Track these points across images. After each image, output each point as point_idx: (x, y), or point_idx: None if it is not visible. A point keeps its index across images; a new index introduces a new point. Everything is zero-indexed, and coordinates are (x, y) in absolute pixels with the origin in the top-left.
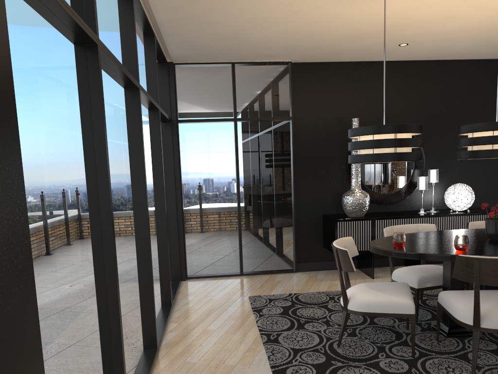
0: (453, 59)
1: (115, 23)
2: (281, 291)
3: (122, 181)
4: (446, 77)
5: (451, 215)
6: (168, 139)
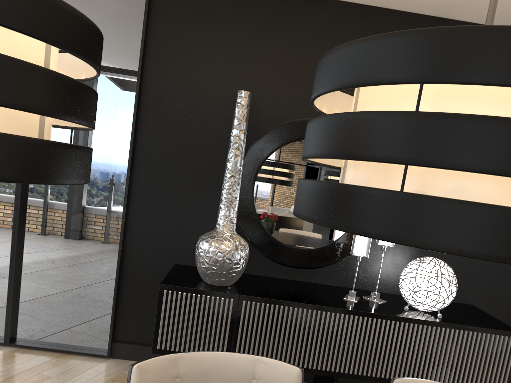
0: (468, 20)
1: None
2: None
3: None
4: None
5: (399, 319)
6: None
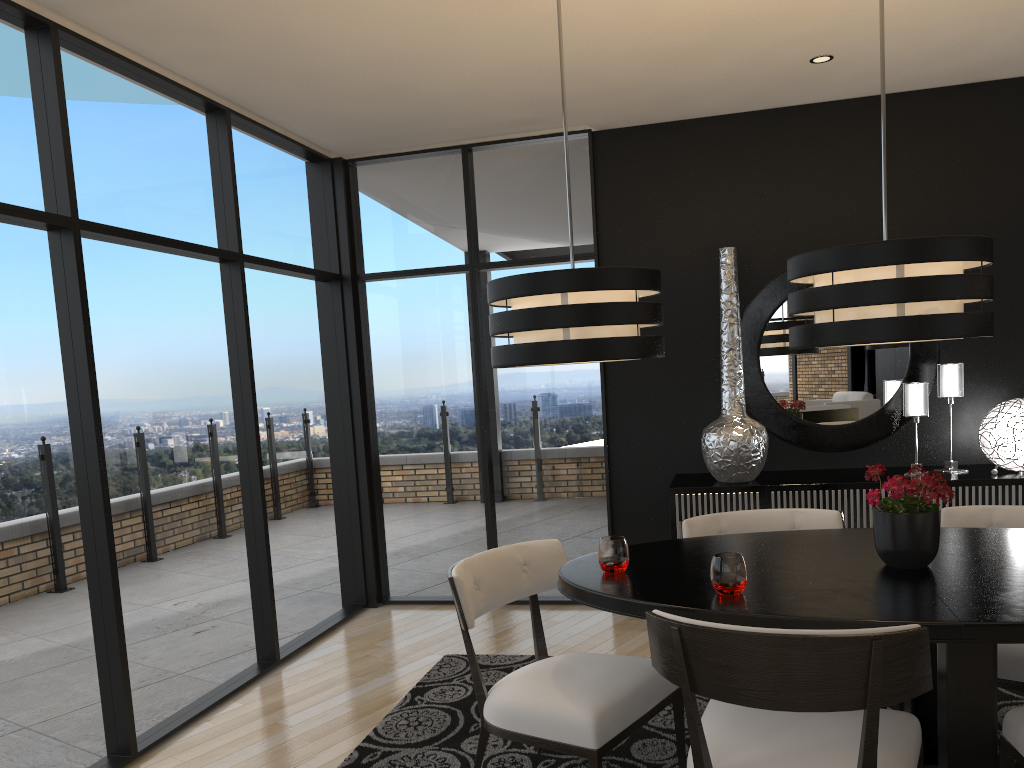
0: (1015, 75)
1: None
2: (528, 648)
3: None
4: (997, 124)
5: (981, 483)
6: (334, 315)
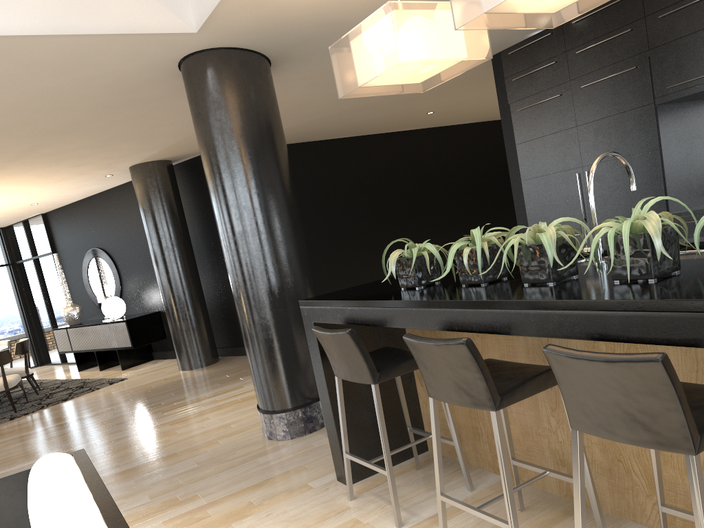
0: (110, 188)
1: None
2: None
3: None
4: (112, 203)
5: (98, 324)
6: (10, 276)
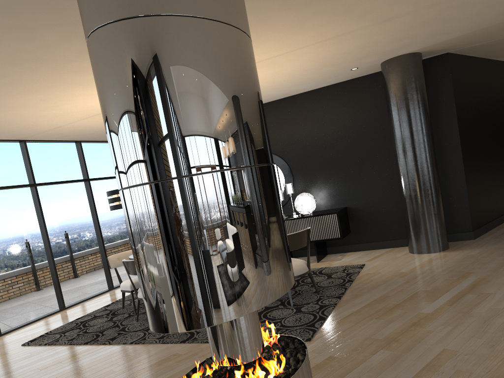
0: (299, 93)
1: (3, 167)
2: None
3: (10, 233)
4: (297, 108)
5: (291, 219)
6: None
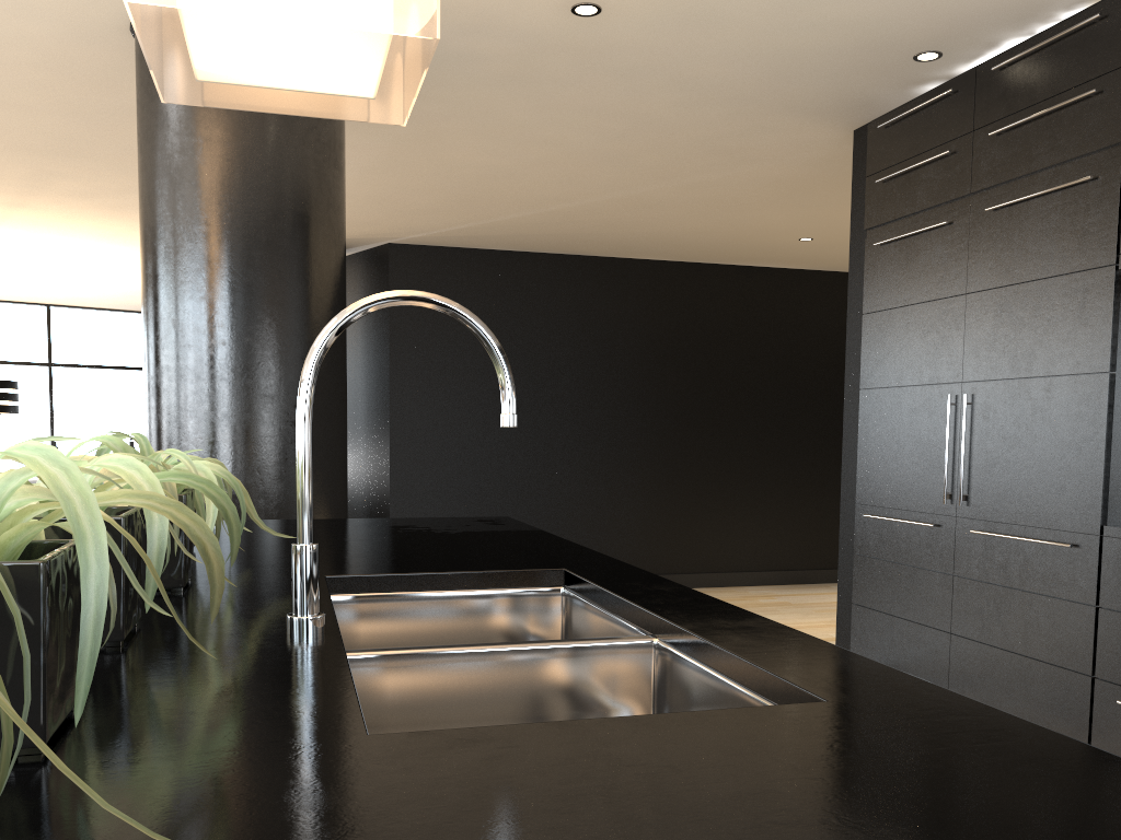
0: None
1: None
2: None
3: None
4: None
5: None
6: None
